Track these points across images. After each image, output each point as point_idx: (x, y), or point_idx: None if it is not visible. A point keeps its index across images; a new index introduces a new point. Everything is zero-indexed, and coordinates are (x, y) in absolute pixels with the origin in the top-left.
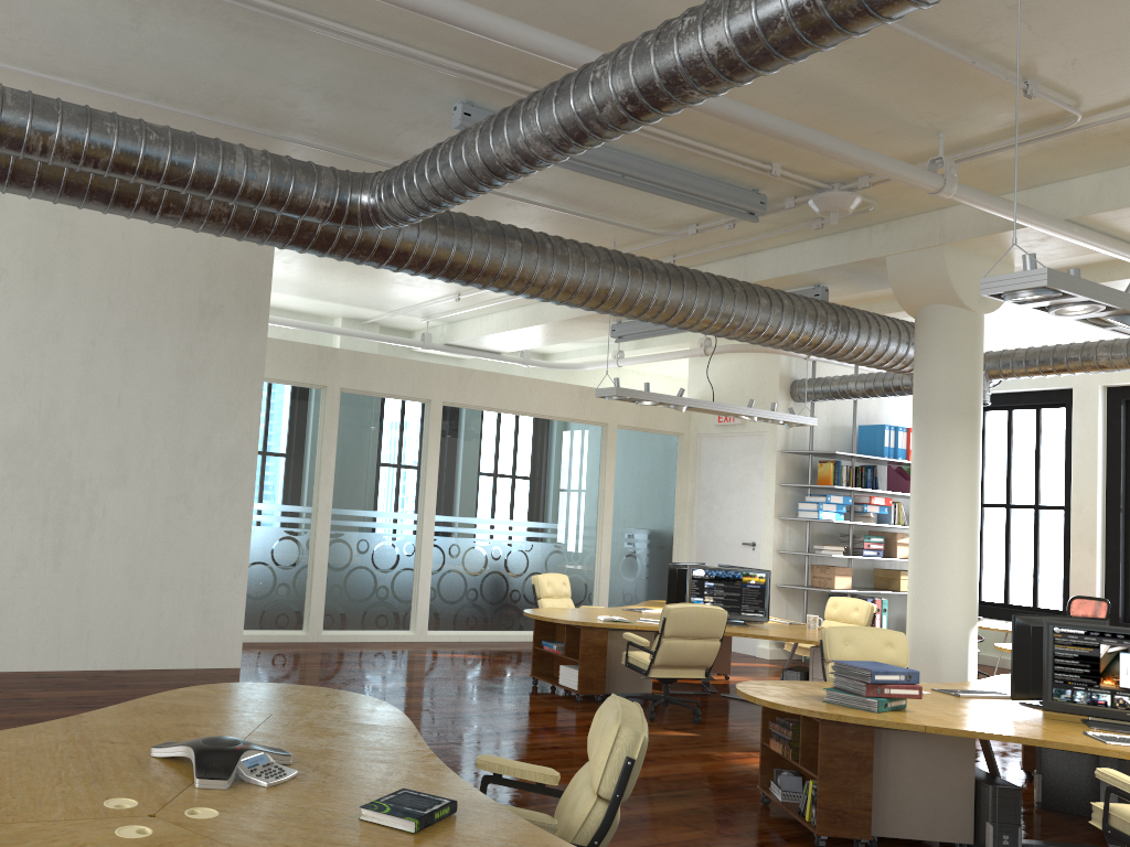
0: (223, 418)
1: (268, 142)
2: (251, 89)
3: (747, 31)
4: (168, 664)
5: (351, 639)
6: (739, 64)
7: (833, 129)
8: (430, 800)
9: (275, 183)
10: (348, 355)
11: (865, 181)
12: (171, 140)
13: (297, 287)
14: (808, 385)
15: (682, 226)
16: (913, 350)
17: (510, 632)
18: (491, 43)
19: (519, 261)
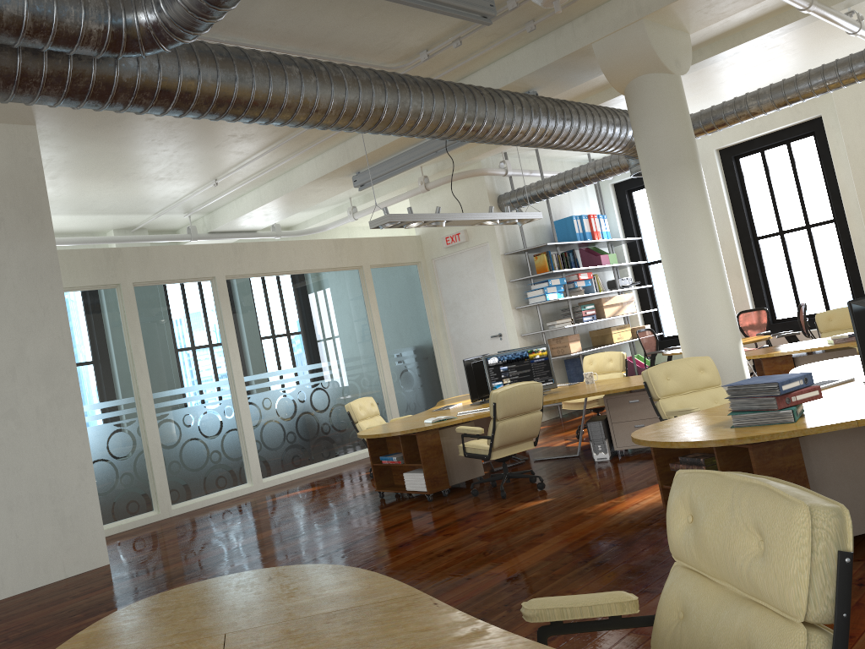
0: (31, 328)
1: None
2: None
3: None
4: (36, 583)
5: (199, 505)
6: None
7: None
8: None
9: (34, 5)
10: (132, 252)
11: None
12: None
13: (68, 205)
14: (511, 196)
15: (413, 56)
16: (617, 128)
17: (329, 460)
18: None
19: (300, 86)
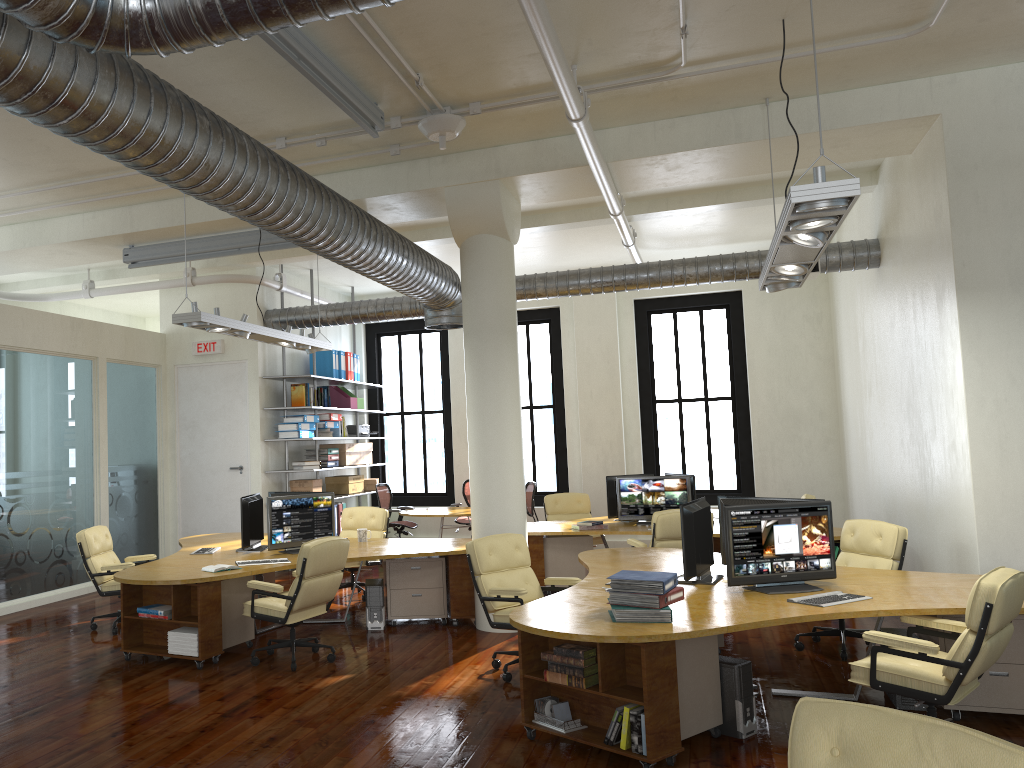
0: None
1: None
2: None
3: None
4: None
5: None
6: None
7: (504, 43)
8: None
9: None
10: None
11: (477, 107)
12: None
13: None
14: (282, 314)
15: (269, 139)
16: (436, 277)
17: (19, 600)
18: None
19: (208, 144)
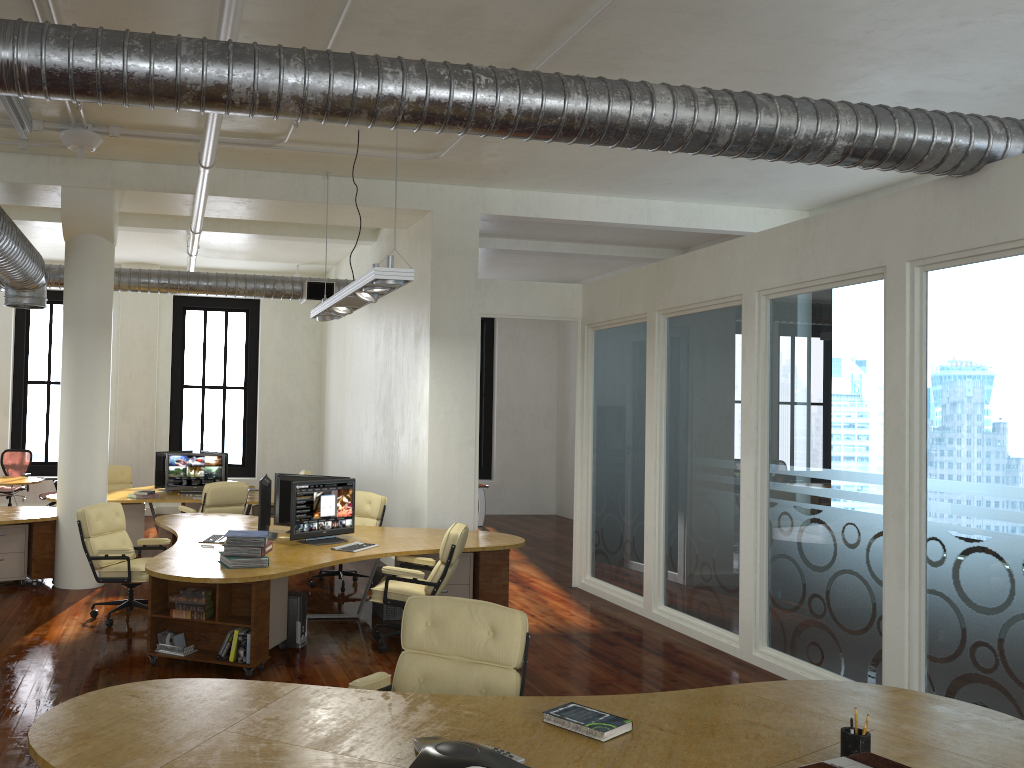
0: None
1: None
2: None
3: (533, 113)
4: None
5: None
6: (509, 129)
7: None
8: (573, 708)
9: None
10: None
11: (117, 131)
12: None
13: None
14: None
15: None
16: (32, 262)
17: None
18: None
19: None
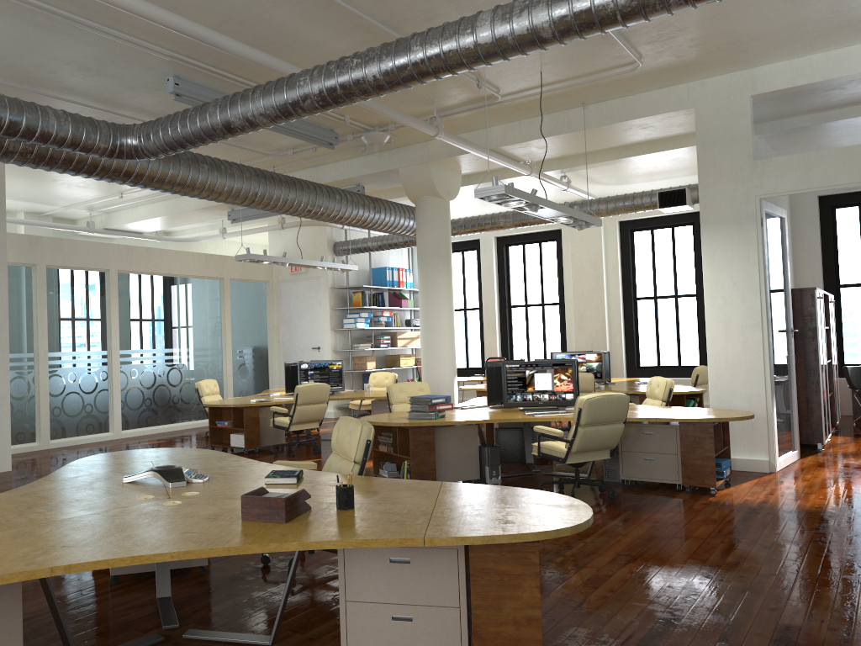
0: None
1: (23, 94)
2: (26, 61)
3: (390, 72)
4: None
5: (71, 443)
6: (384, 87)
7: (381, 99)
8: (291, 471)
9: (74, 133)
10: (49, 241)
11: (392, 126)
12: (9, 105)
13: None
14: (344, 245)
15: (284, 150)
16: (411, 222)
17: (175, 424)
18: (203, 44)
19: (207, 177)
